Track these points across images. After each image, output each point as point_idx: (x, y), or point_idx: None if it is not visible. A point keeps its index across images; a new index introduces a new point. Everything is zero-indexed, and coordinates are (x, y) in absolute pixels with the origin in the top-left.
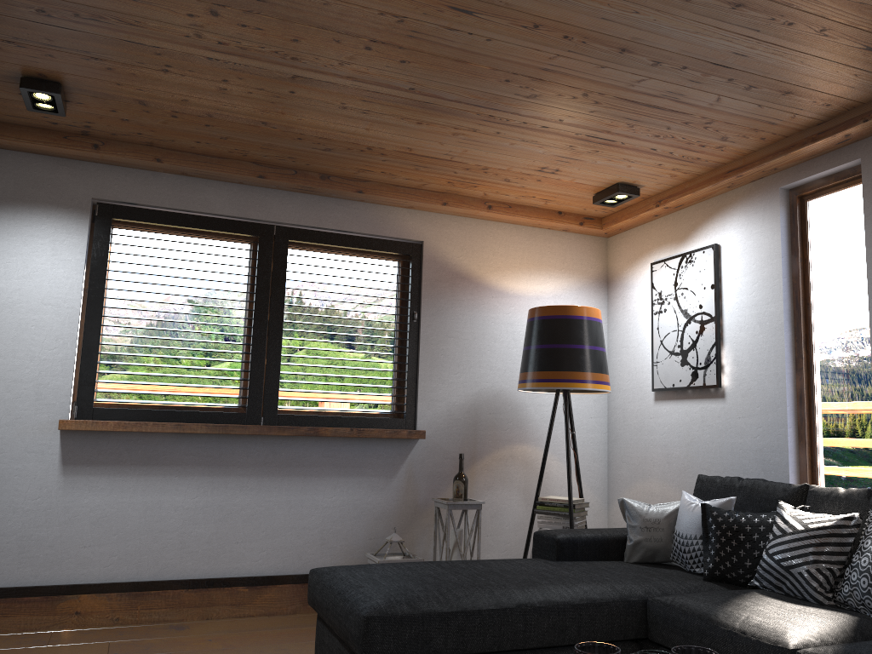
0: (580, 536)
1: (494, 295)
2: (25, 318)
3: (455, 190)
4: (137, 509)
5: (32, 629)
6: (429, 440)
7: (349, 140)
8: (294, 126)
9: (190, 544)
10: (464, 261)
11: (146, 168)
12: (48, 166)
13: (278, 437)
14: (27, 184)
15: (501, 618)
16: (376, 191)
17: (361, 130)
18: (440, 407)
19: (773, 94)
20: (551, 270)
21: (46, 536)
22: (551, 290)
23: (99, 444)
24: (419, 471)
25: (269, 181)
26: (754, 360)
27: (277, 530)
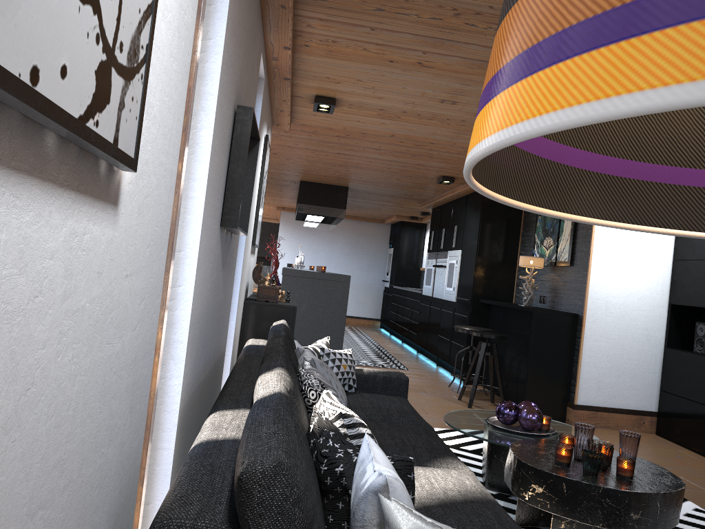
0: None
1: None
2: None
3: None
4: None
5: None
6: None
7: None
8: None
9: None
10: None
11: None
12: None
13: None
14: None
15: None
16: None
17: None
18: None
19: None
20: None
21: None
22: None
23: None
24: None
25: None
26: (163, 122)
27: None
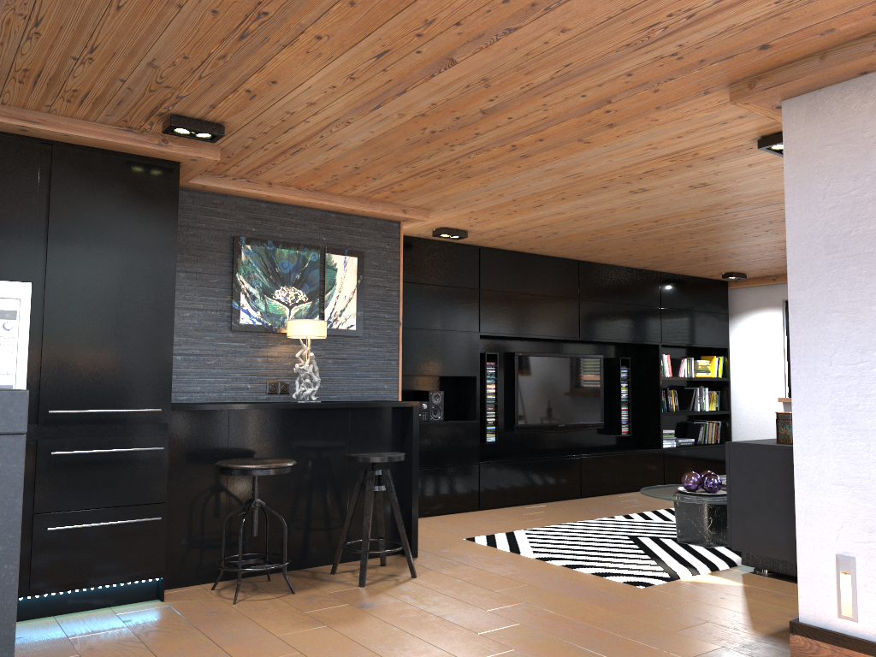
0: None
1: None
2: (764, 356)
3: None
4: None
5: None
6: None
7: None
8: None
9: None
10: None
11: None
12: (764, 290)
13: None
14: (758, 299)
15: None
16: None
17: None
18: None
19: None
20: None
21: None
22: None
23: None
24: None
25: None
26: None
27: None
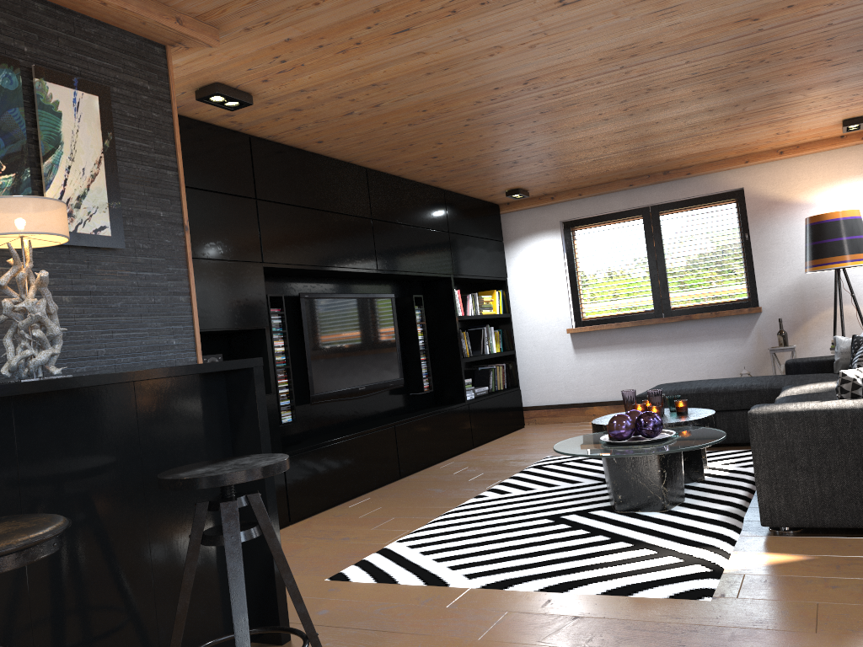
0: (803, 360)
1: (803, 208)
2: (545, 285)
3: (748, 152)
4: (610, 366)
5: (577, 422)
6: (769, 312)
7: (652, 162)
8: (620, 167)
9: (638, 382)
10: (775, 191)
11: (578, 198)
12: (538, 212)
13: (672, 323)
14: (532, 223)
15: (697, 397)
16: (698, 170)
17: (651, 158)
18: (773, 290)
19: (830, 84)
20: (850, 177)
21: (574, 381)
22: (853, 192)
23: (587, 338)
24: (765, 331)
25: (636, 185)
26: None
27: (681, 372)
